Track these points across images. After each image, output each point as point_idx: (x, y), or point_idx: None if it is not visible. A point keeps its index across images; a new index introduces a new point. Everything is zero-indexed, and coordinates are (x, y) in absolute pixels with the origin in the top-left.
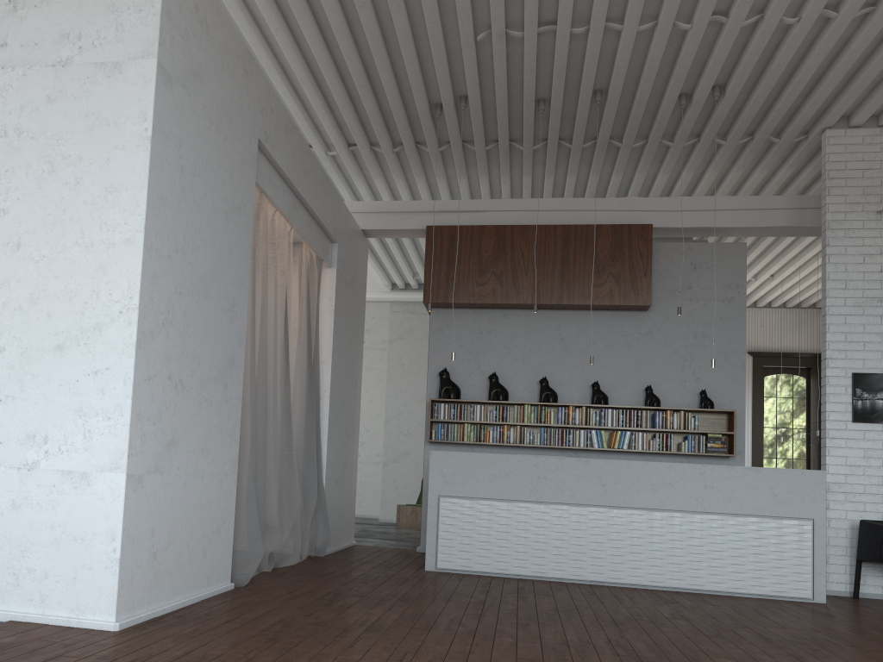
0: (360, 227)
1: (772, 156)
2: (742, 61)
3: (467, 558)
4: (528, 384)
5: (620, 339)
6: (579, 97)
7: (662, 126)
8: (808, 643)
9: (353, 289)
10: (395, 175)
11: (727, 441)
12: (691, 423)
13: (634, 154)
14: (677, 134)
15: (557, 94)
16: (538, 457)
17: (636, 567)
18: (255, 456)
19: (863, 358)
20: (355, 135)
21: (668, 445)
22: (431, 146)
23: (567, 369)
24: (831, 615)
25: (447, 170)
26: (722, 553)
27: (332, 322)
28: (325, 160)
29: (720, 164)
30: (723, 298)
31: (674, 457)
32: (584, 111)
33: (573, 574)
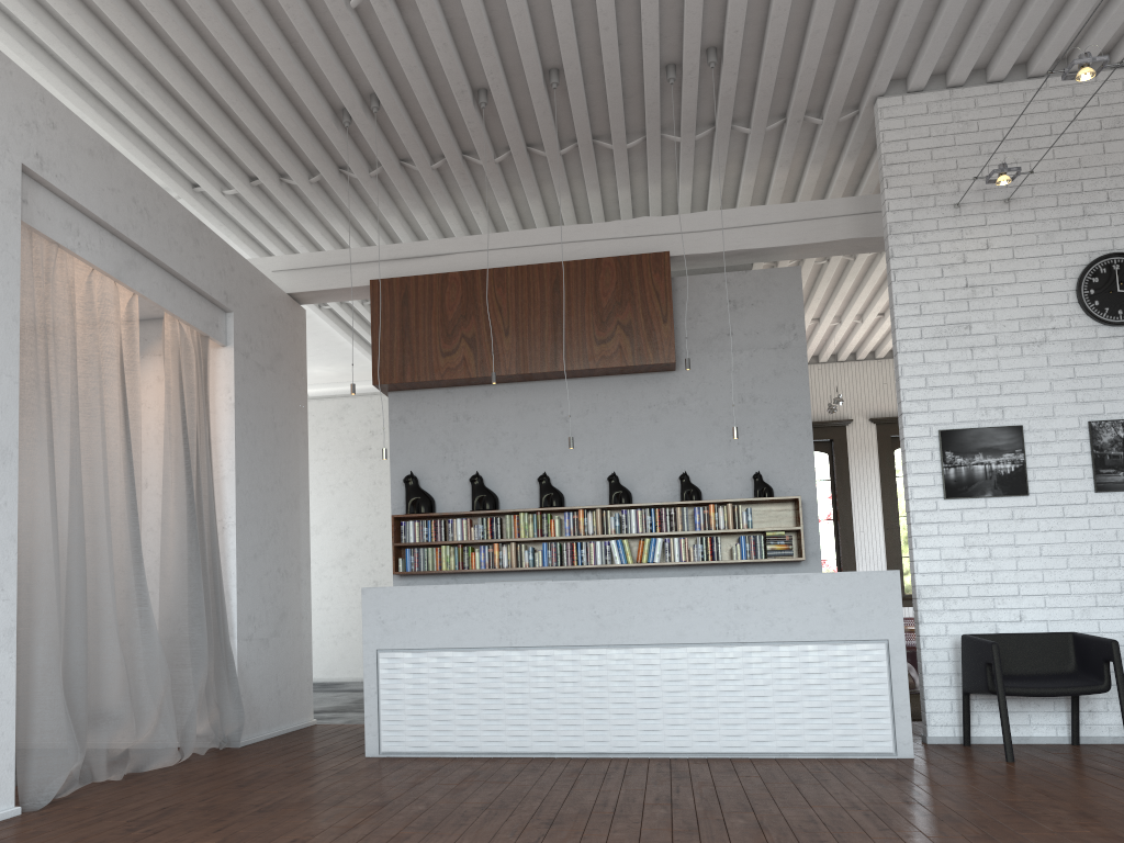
0: (287, 291)
1: (819, 144)
2: (728, 7)
3: (422, 735)
4: (524, 485)
5: (642, 412)
6: (527, 81)
7: (655, 113)
8: (821, 831)
9: (278, 374)
10: (327, 216)
11: (796, 540)
12: (743, 519)
13: (638, 159)
14: (681, 124)
15: (494, 78)
16: (508, 584)
17: (651, 728)
18: (60, 618)
19: (952, 408)
20: (249, 163)
21: (715, 552)
22: (357, 170)
23: (576, 459)
24: (903, 778)
25: (399, 203)
26: (766, 699)
27: (233, 422)
28: (225, 203)
29: (754, 162)
30: (775, 345)
31: (727, 568)
32: (541, 101)
33: (565, 745)
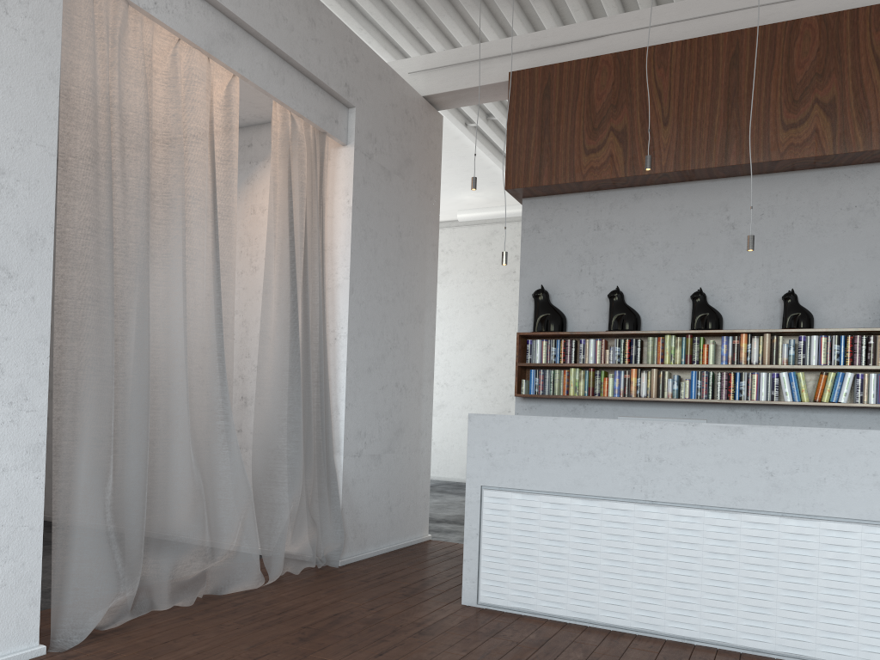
0: (422, 94)
1: None
2: None
3: (527, 591)
4: (673, 303)
5: (838, 215)
6: None
7: None
8: None
9: (406, 181)
10: (468, 7)
11: None
12: None
13: None
14: None
15: None
16: (647, 423)
17: (838, 631)
18: (110, 433)
19: None
20: None
21: None
22: None
23: (741, 274)
24: None
25: None
26: None
27: (349, 227)
28: None
29: None
30: None
31: None
32: None
33: (710, 633)
